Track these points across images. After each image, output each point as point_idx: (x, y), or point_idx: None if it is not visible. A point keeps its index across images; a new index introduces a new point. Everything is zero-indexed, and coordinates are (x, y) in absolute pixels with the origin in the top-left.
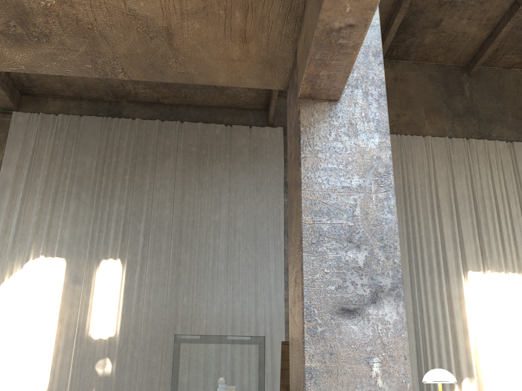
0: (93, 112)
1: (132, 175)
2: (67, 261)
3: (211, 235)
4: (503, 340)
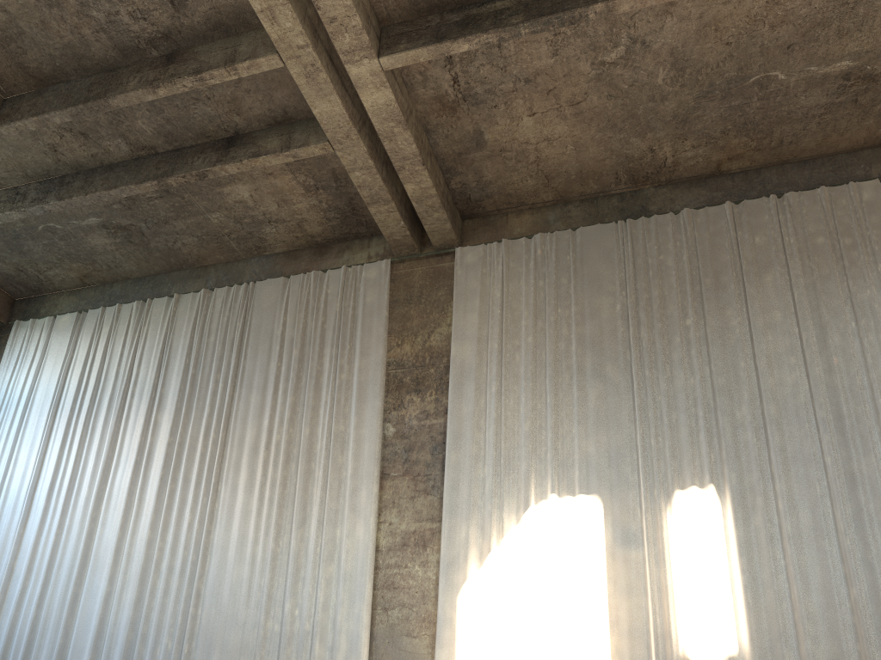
0: (593, 219)
1: (699, 317)
2: (603, 500)
3: None
4: None
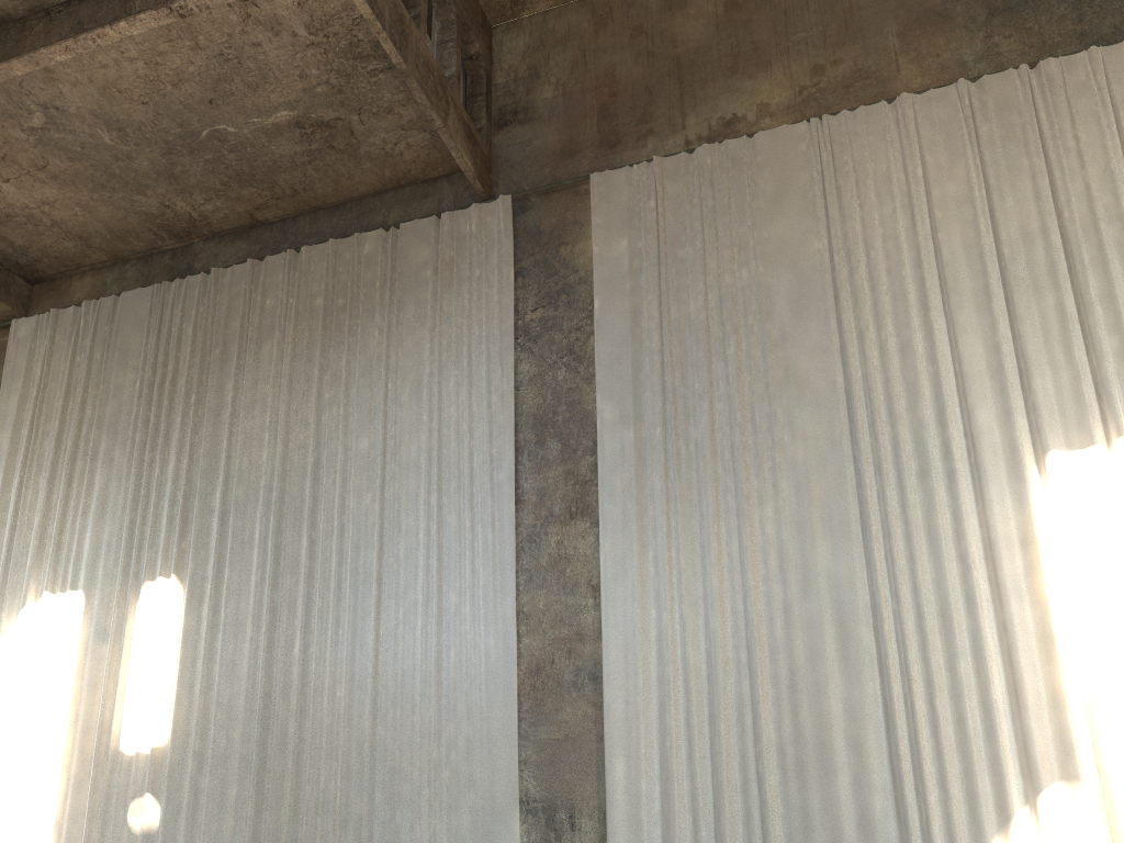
0: (145, 280)
1: (205, 392)
2: (87, 596)
3: (352, 489)
4: None
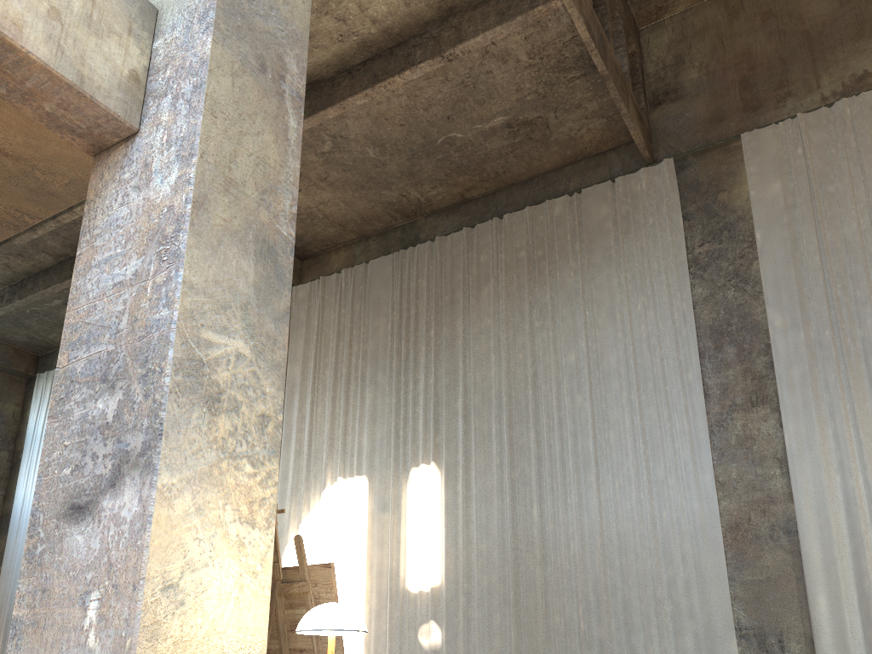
0: (383, 250)
1: (440, 328)
2: (369, 479)
3: (566, 393)
4: None
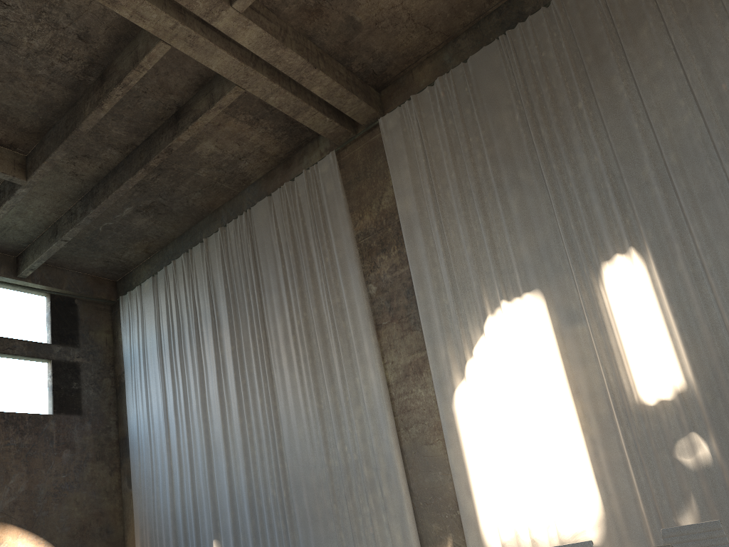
0: (480, 44)
1: (589, 96)
2: (544, 292)
3: None
4: None
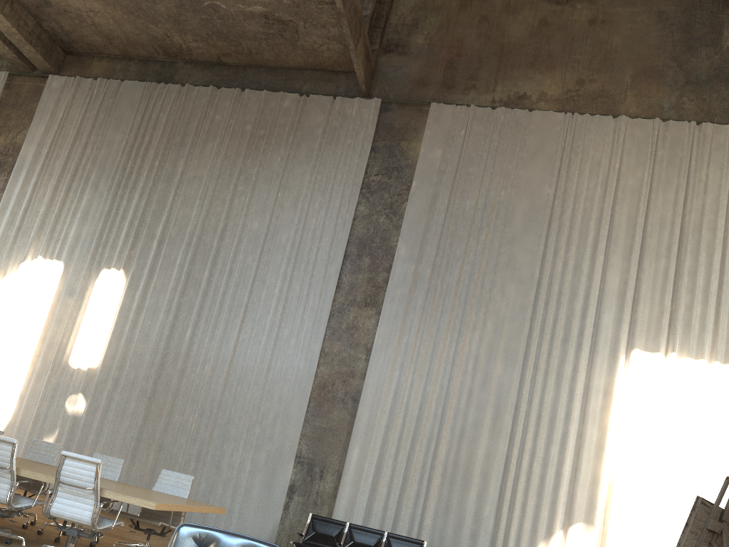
0: (140, 76)
1: (165, 162)
2: (65, 266)
3: (242, 250)
4: (670, 476)
